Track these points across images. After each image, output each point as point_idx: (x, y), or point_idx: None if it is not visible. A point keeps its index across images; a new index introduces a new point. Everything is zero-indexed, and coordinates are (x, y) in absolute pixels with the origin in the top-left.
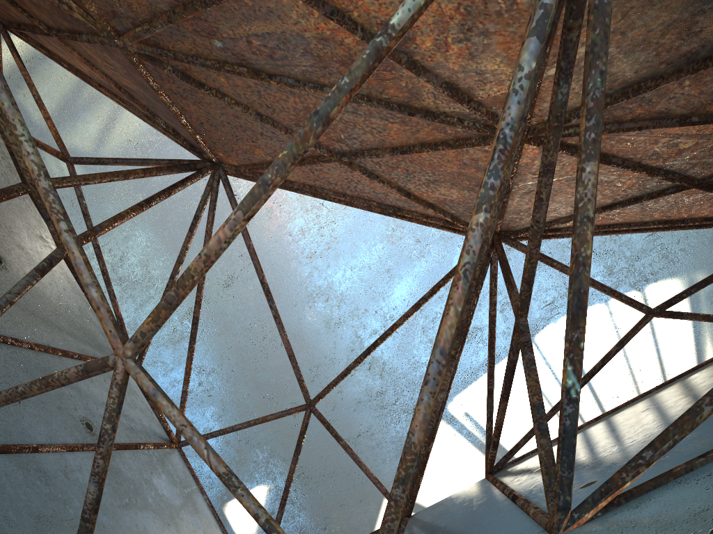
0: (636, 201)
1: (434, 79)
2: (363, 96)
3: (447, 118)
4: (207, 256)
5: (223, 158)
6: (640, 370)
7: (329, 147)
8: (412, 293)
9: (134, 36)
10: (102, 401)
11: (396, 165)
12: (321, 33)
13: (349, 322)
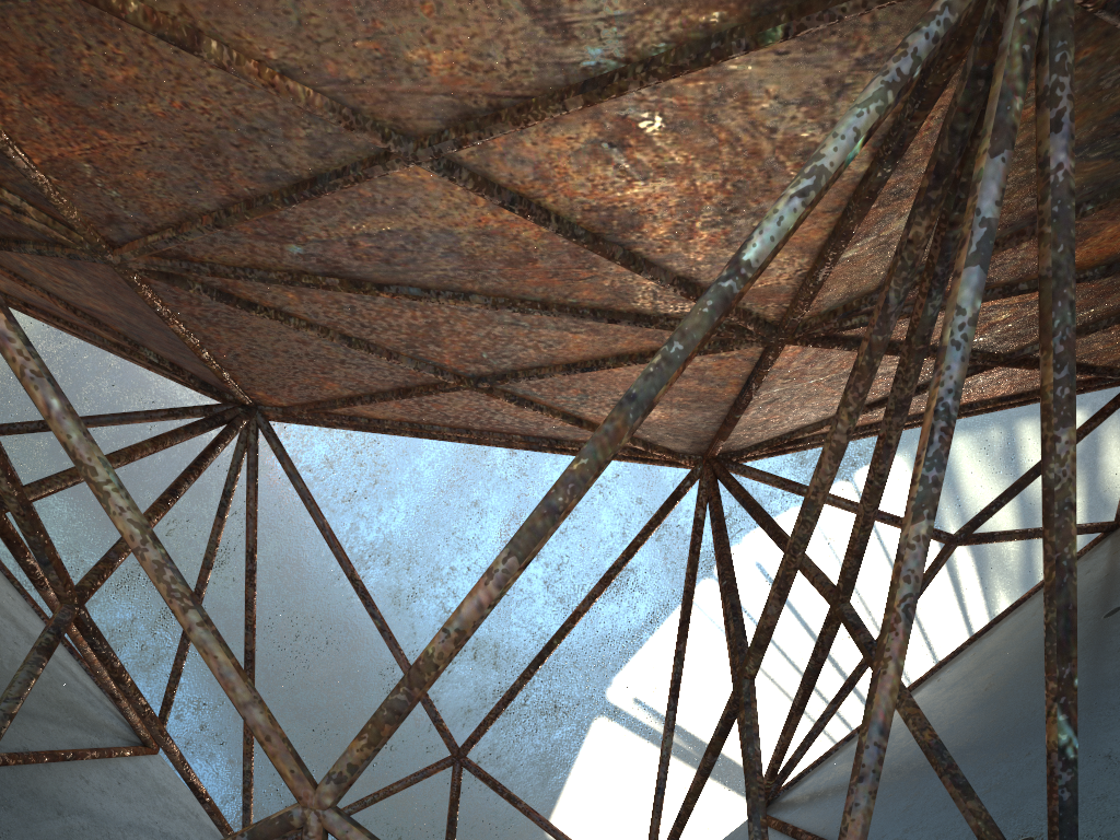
0: (918, 392)
1: (662, 275)
2: (535, 302)
3: (670, 322)
4: (461, 632)
5: (263, 397)
6: (873, 594)
7: (458, 371)
8: None
9: (145, 248)
10: (126, 821)
11: (567, 386)
12: (483, 227)
13: (430, 590)
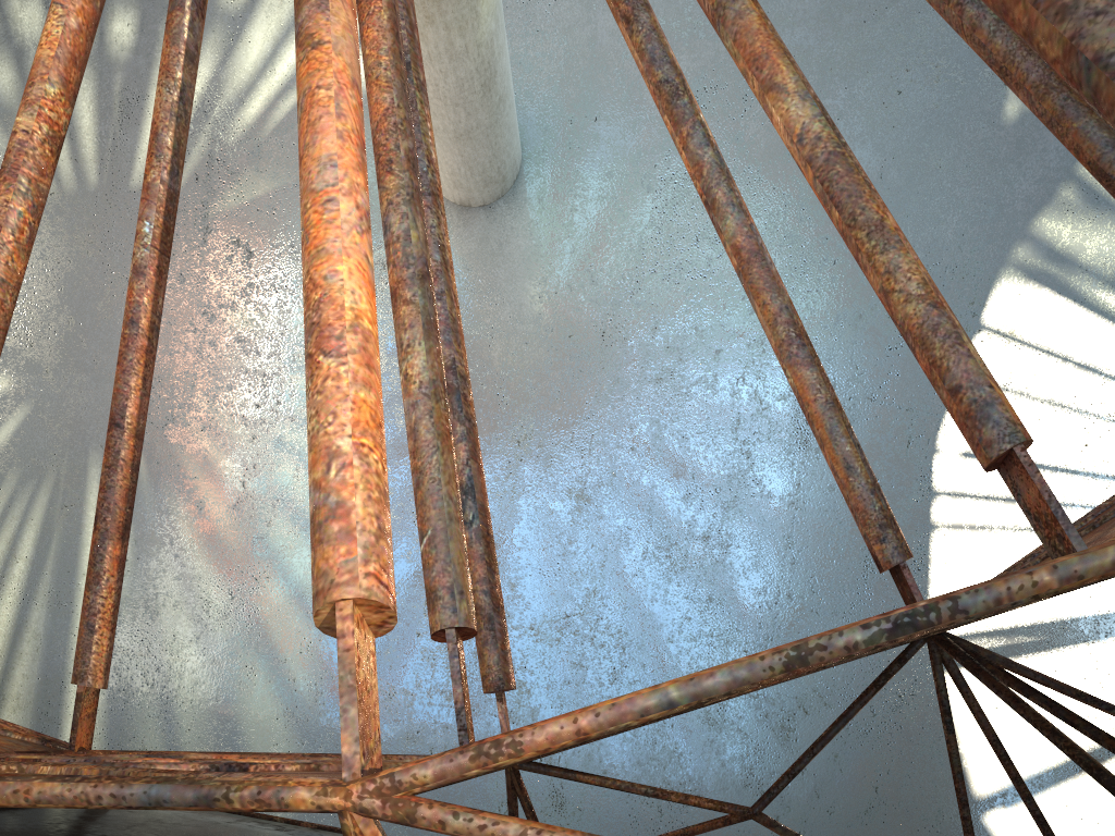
0: None
1: None
2: None
3: None
4: None
5: None
6: (1076, 396)
7: None
8: (761, 591)
9: None
10: None
11: None
12: None
13: None
